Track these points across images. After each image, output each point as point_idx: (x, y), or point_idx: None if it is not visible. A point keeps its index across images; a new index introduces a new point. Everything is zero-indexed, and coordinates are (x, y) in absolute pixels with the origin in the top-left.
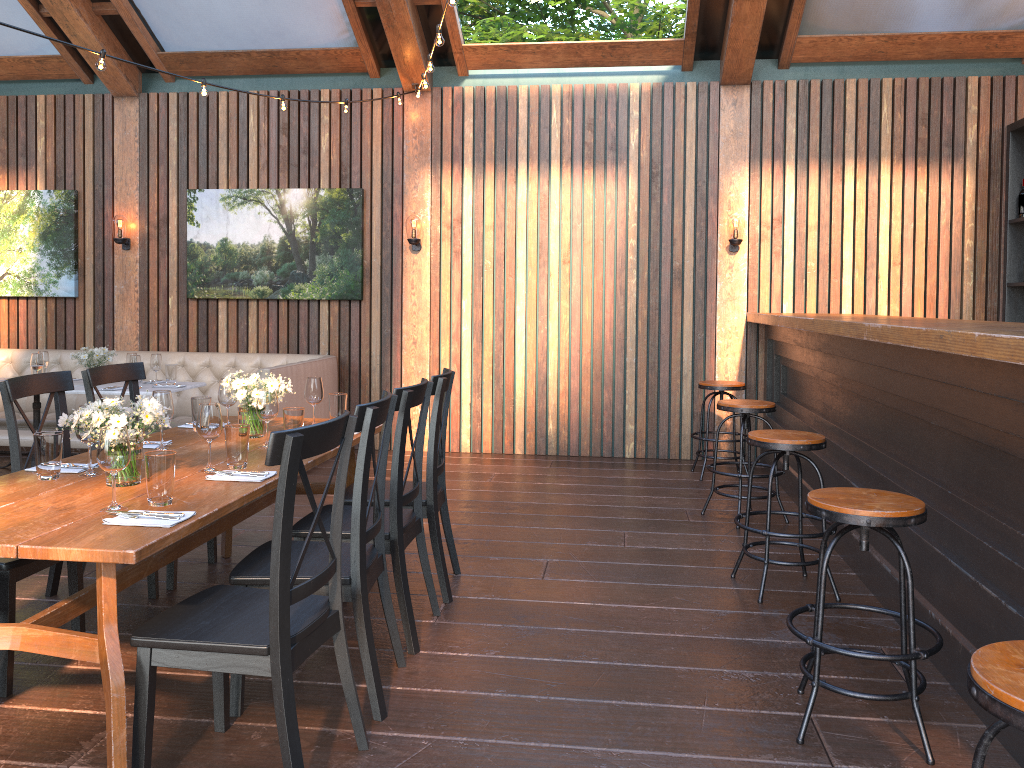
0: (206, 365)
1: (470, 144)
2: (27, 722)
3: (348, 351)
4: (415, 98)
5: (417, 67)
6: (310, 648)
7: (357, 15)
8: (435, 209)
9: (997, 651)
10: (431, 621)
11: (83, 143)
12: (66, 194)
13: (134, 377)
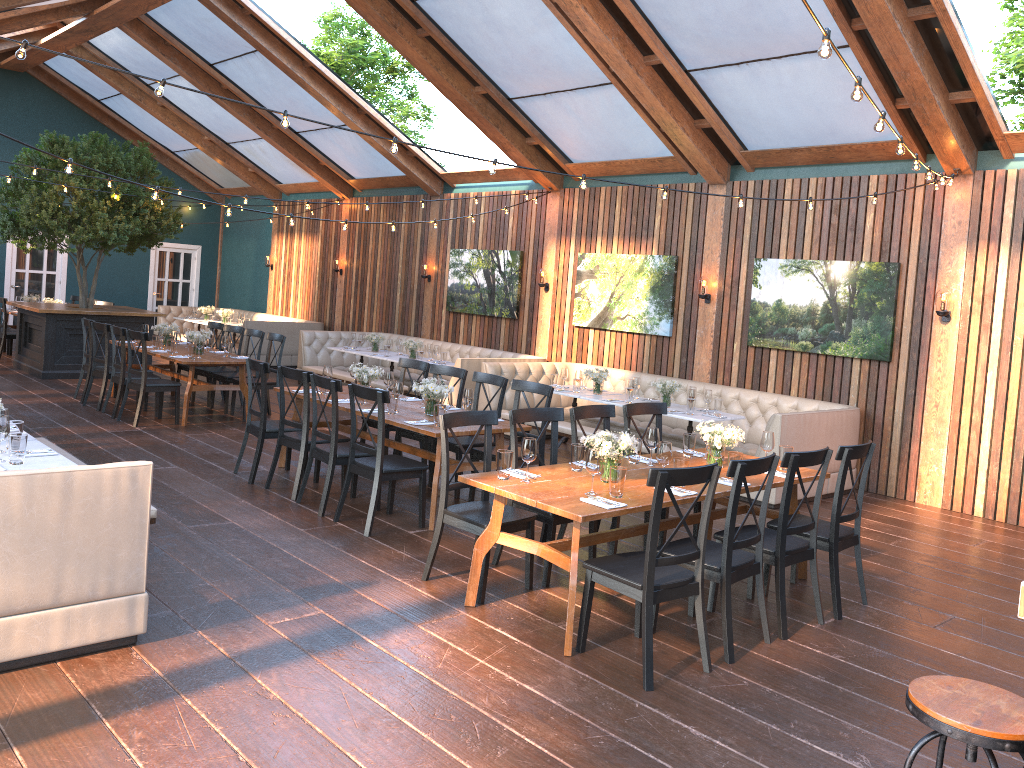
0: (754, 401)
1: (1008, 224)
2: (549, 601)
3: (873, 405)
4: (956, 181)
5: (956, 155)
6: (671, 596)
7: (898, 115)
8: (967, 284)
9: (953, 679)
10: (813, 626)
11: (685, 220)
12: (670, 259)
13: (659, 412)
